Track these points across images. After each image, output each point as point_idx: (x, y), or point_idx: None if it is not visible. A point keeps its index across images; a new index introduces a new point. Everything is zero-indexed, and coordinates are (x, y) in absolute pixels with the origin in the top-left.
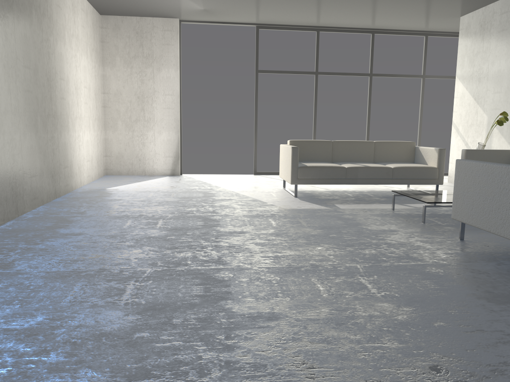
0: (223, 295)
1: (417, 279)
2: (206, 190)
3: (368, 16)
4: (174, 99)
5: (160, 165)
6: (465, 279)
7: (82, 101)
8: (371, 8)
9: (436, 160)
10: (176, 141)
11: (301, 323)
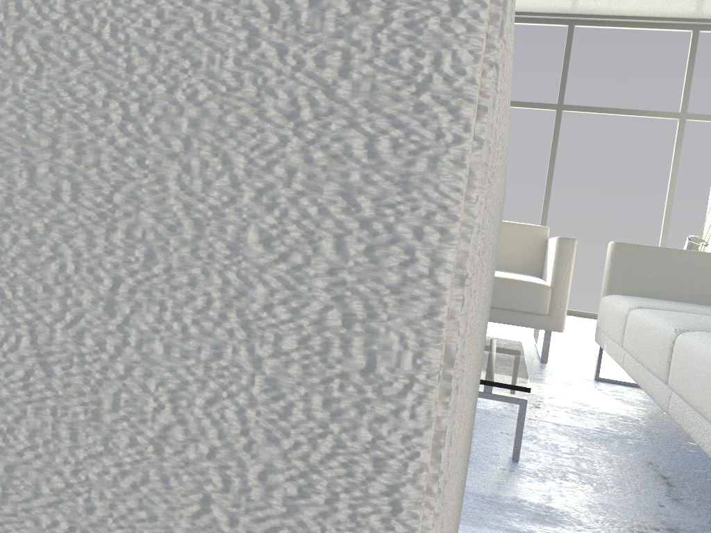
0: None
1: None
2: None
3: None
4: None
5: None
6: None
7: None
8: None
9: (552, 267)
10: None
11: None
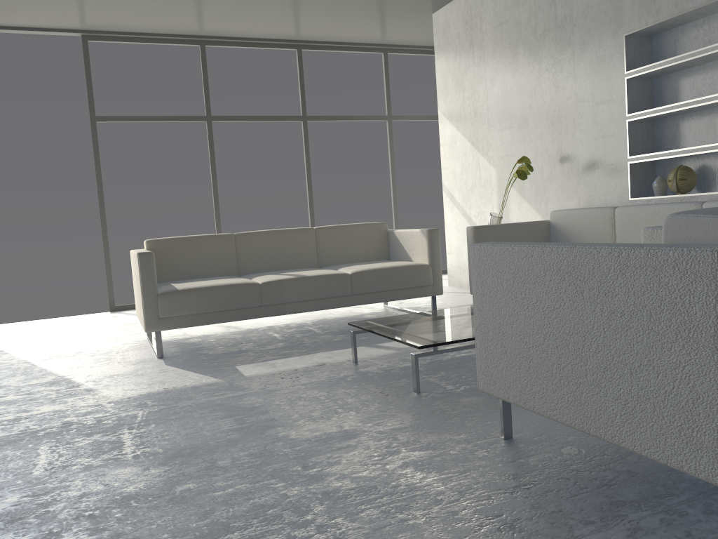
0: None
1: None
2: None
3: (283, 12)
4: None
5: None
6: None
7: None
8: None
9: (425, 251)
10: None
11: None
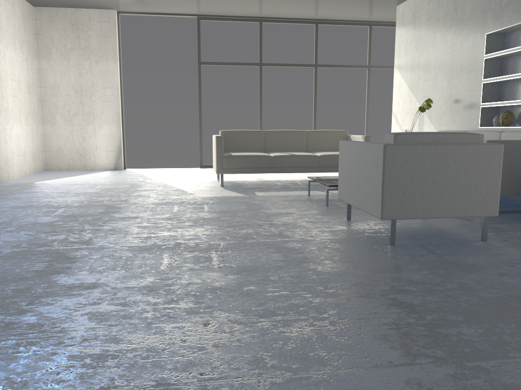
0: (61, 270)
1: (269, 252)
2: (137, 182)
3: (305, 6)
4: (113, 92)
5: (101, 159)
6: (315, 252)
7: (9, 94)
8: None
9: None
10: (118, 134)
11: (115, 290)
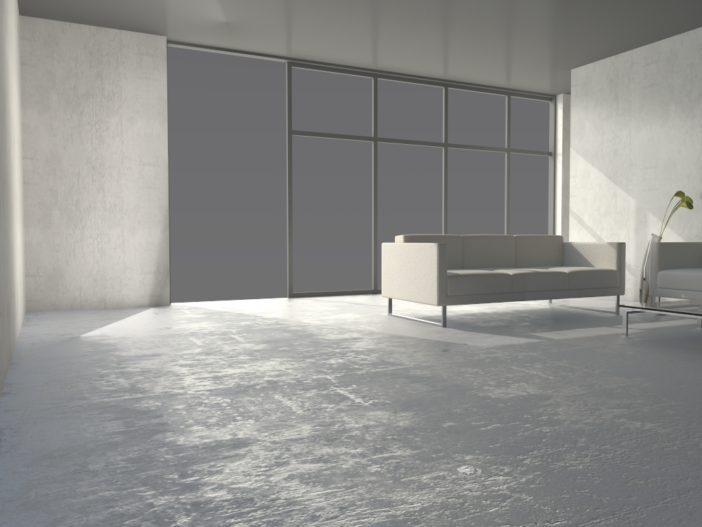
0: None
1: None
2: (276, 325)
3: (460, 58)
4: (158, 172)
5: (133, 288)
6: None
7: (16, 165)
8: (477, 45)
9: (613, 259)
10: (163, 244)
11: None
